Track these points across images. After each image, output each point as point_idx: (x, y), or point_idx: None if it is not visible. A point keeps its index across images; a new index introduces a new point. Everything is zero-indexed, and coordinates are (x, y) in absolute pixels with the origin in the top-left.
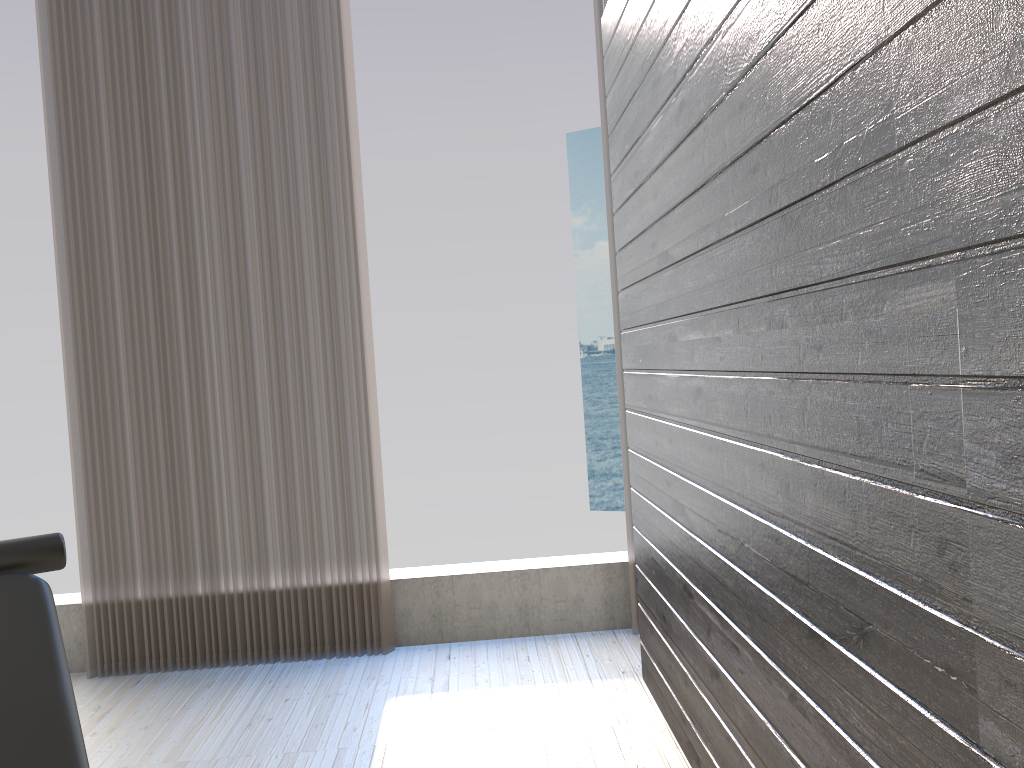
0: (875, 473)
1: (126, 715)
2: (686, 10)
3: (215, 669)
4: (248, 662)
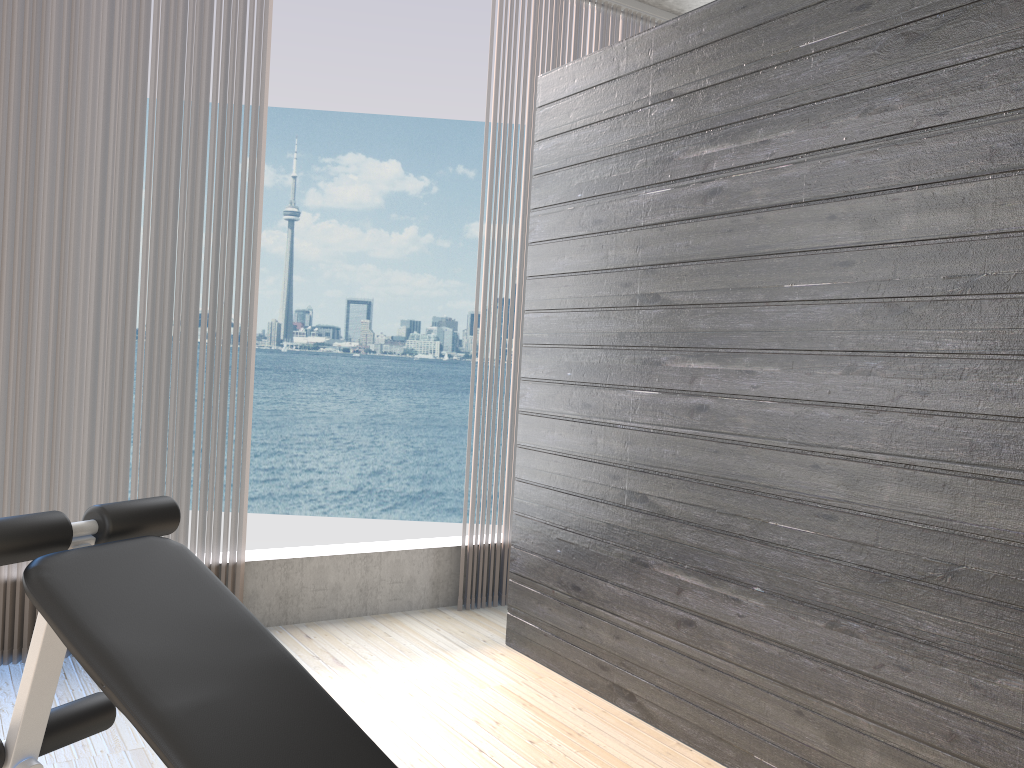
0: (988, 474)
1: None
2: (741, 125)
3: None
4: None
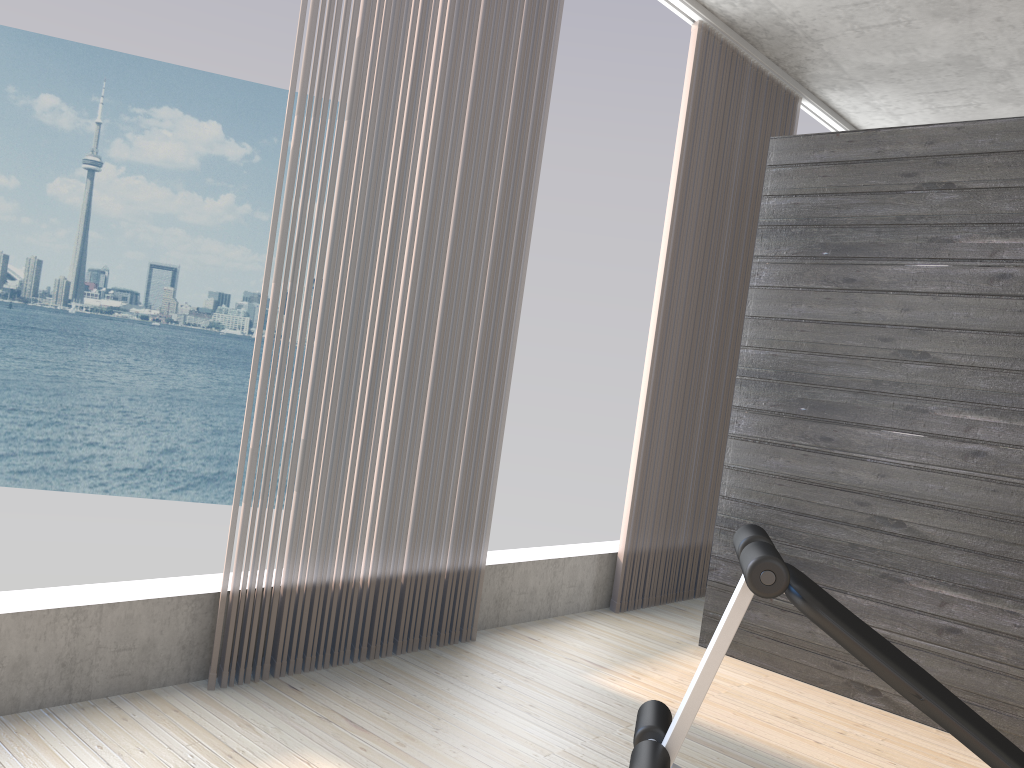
0: None
1: (380, 721)
2: None
3: (344, 666)
4: (371, 656)
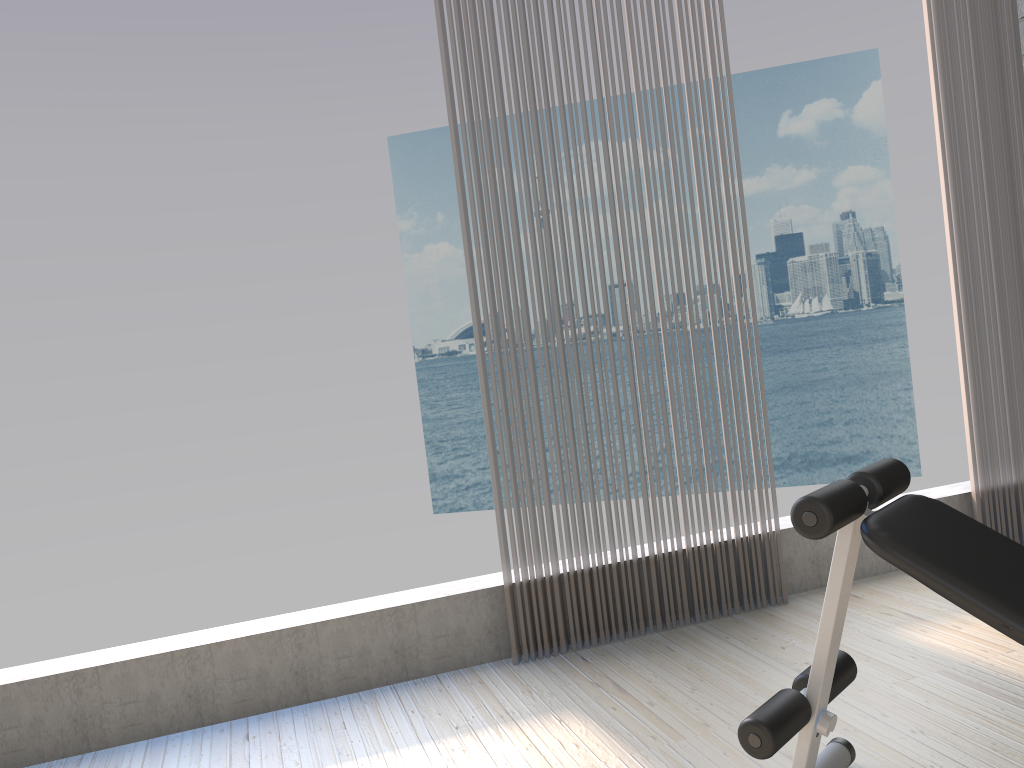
0: None
1: (644, 684)
2: None
3: (639, 638)
4: (667, 627)
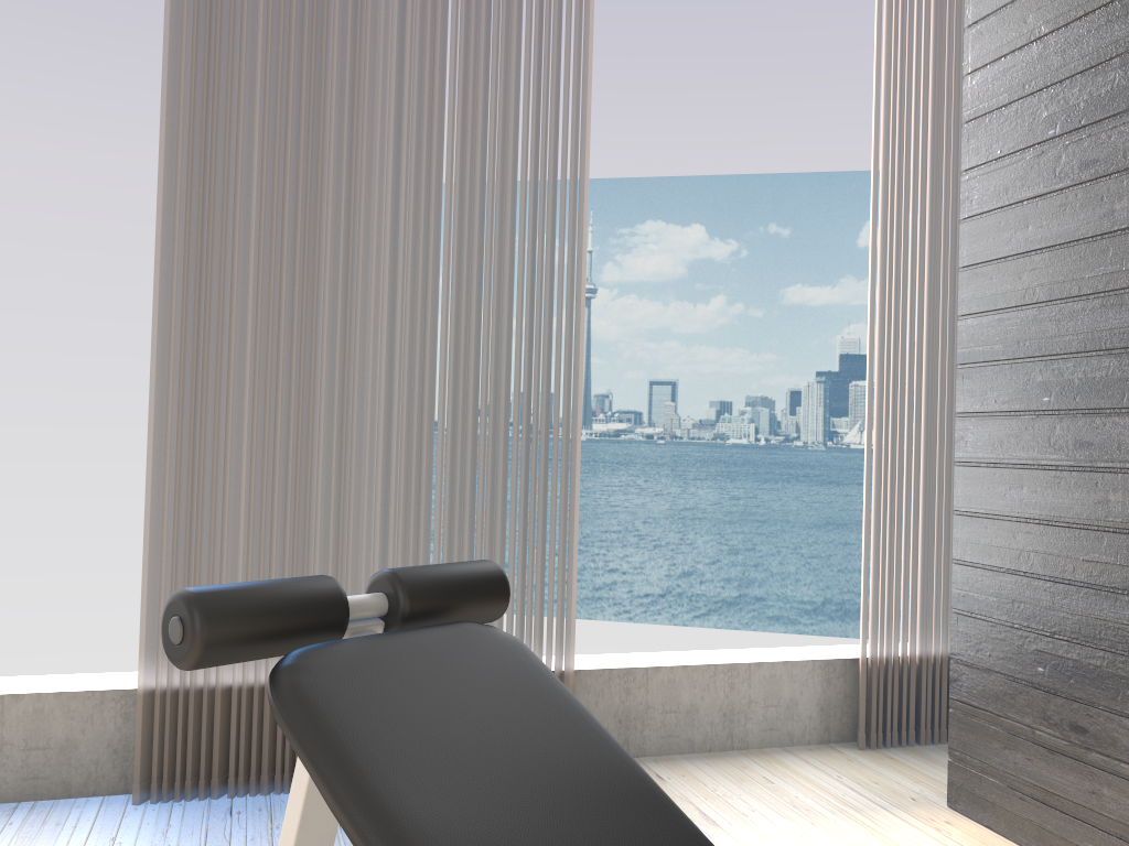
0: None
1: None
2: None
3: None
4: None
